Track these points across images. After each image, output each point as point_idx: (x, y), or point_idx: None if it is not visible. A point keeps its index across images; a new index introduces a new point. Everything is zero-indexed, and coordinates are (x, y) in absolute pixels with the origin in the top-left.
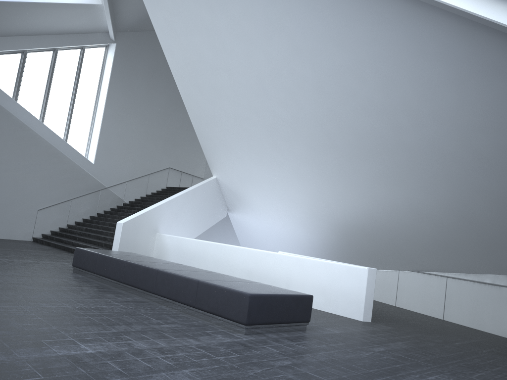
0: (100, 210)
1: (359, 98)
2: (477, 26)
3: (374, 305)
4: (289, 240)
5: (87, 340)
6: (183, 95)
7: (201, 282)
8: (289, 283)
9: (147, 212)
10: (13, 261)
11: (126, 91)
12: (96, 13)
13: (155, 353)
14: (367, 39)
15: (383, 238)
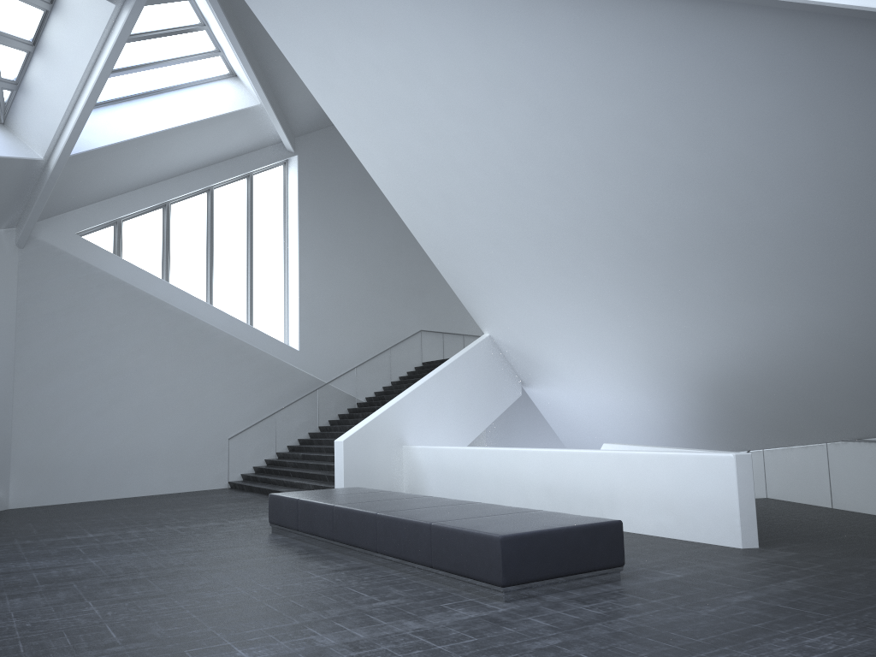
0: (322, 421)
1: (663, 167)
2: (809, 14)
3: (788, 513)
4: (632, 418)
5: (249, 642)
6: (404, 217)
7: (434, 526)
8: (614, 498)
9: (380, 416)
10: (189, 527)
11: (327, 226)
12: (256, 119)
13: (343, 651)
14: (643, 73)
15: (780, 391)
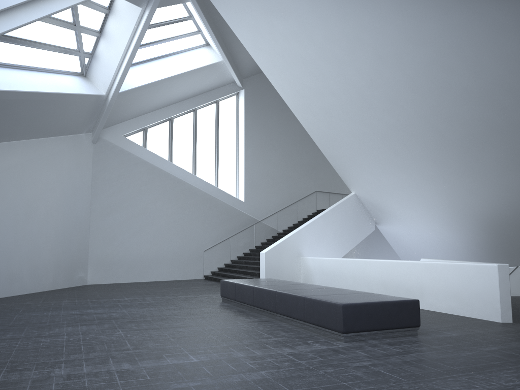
0: (257, 243)
1: (454, 88)
2: None
3: None
4: (443, 244)
5: (197, 353)
6: (303, 123)
7: (306, 298)
8: (423, 290)
9: (287, 239)
10: (178, 297)
11: (261, 130)
12: (220, 69)
13: (246, 360)
14: (439, 31)
15: None
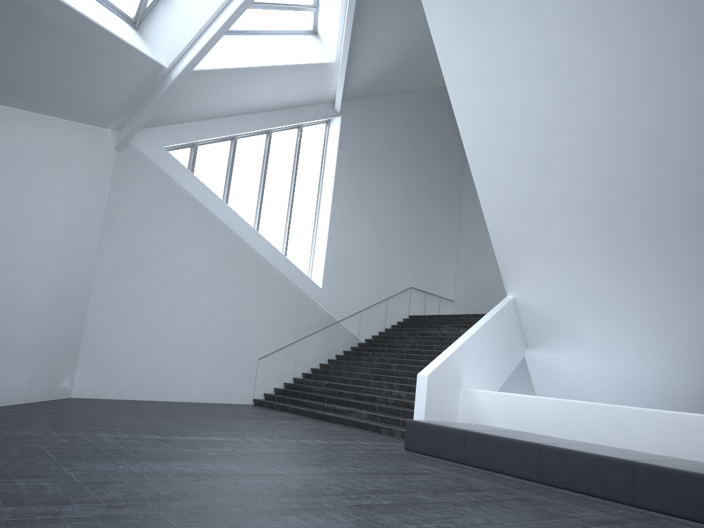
0: (331, 355)
1: None
2: None
3: None
4: (650, 390)
5: None
6: (477, 177)
7: None
8: None
9: (450, 356)
10: (303, 442)
11: (355, 182)
12: (325, 76)
13: None
14: None
15: None
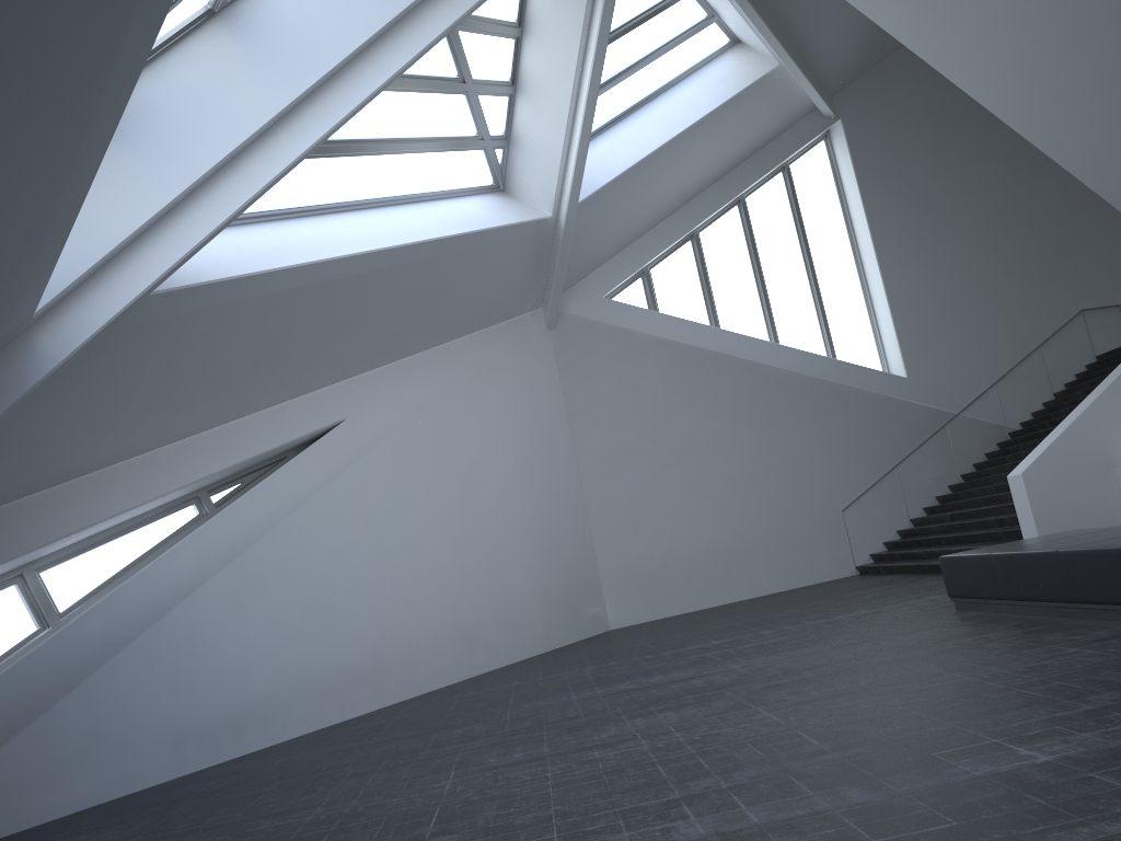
0: (964, 467)
1: None
2: None
3: None
4: None
5: (1028, 738)
6: (1030, 135)
7: None
8: None
9: (1068, 430)
10: (834, 619)
11: (903, 200)
12: (778, 88)
13: None
14: None
15: None
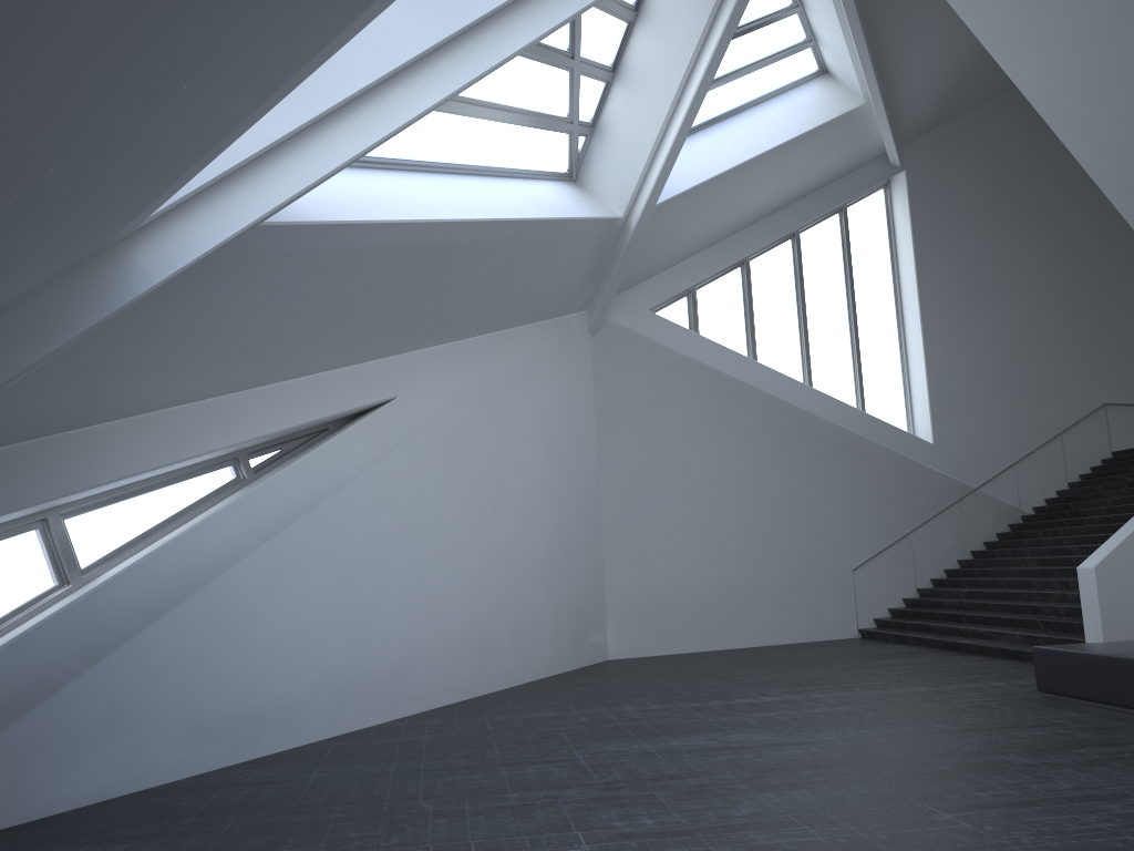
0: (975, 543)
1: None
2: None
3: None
4: None
5: None
6: None
7: None
8: None
9: None
10: (894, 693)
11: (953, 264)
12: (857, 127)
13: None
14: None
15: None
